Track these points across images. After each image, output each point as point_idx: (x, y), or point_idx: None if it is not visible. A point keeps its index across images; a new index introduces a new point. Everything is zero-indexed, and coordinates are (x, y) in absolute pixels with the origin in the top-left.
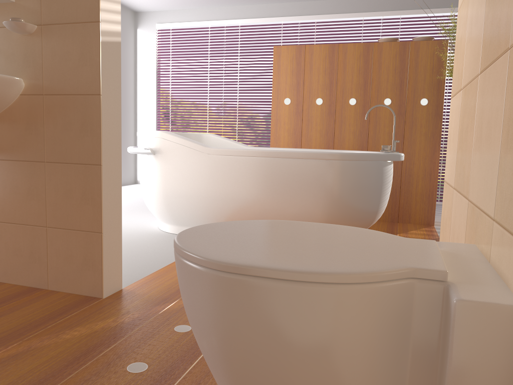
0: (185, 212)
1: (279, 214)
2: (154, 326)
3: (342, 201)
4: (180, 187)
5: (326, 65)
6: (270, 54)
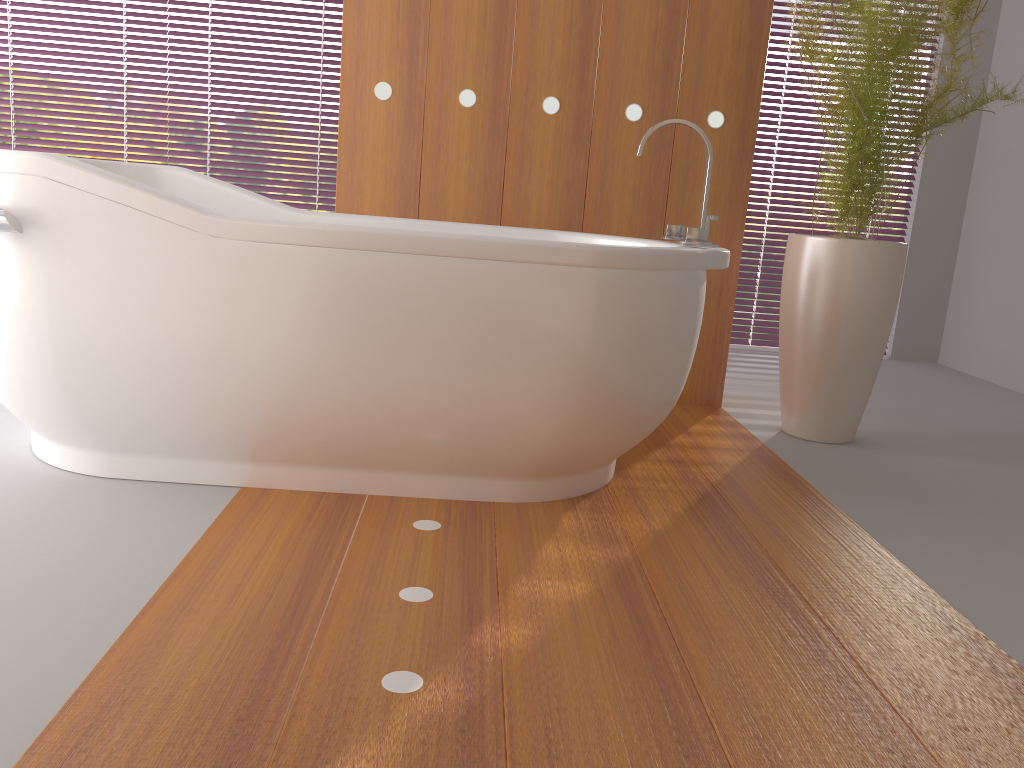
0: (134, 415)
1: (436, 418)
2: None
3: (613, 380)
4: (116, 337)
5: (489, 5)
6: None
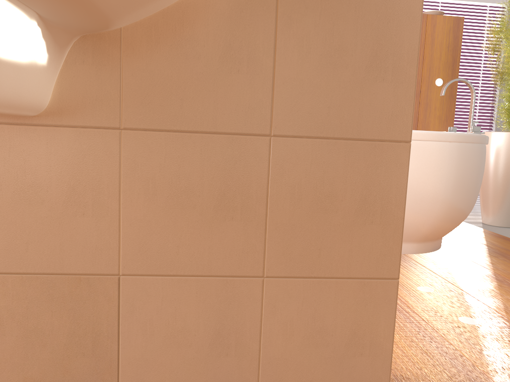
0: None
1: None
2: None
3: (462, 193)
4: None
5: None
6: None
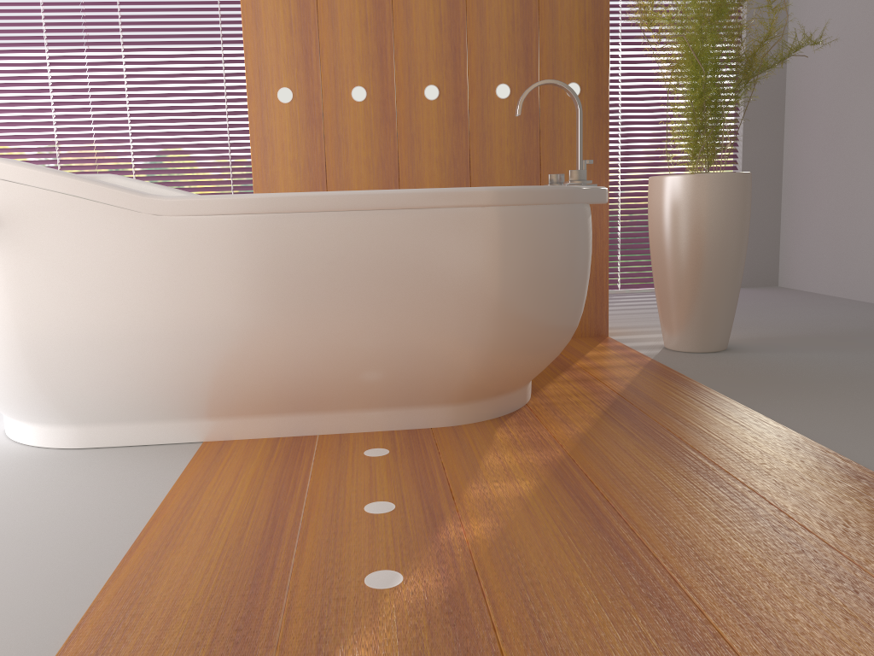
0: (98, 386)
1: (372, 357)
2: None
3: (525, 304)
4: (75, 316)
5: (368, 12)
6: (195, 9)
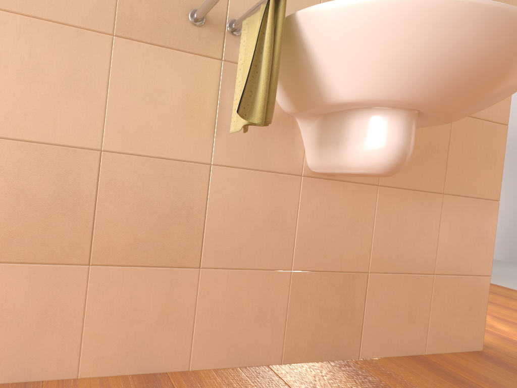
0: None
1: None
2: None
3: None
4: None
5: None
6: None
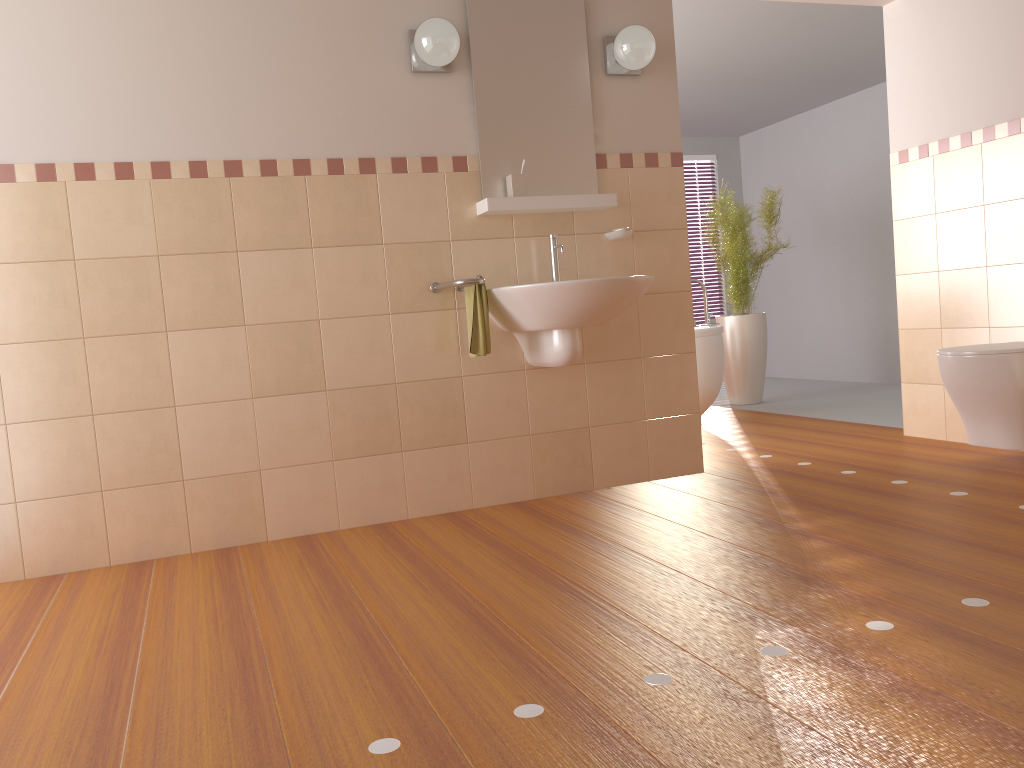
0: None
1: None
2: (788, 467)
3: (712, 376)
4: None
5: None
6: None
